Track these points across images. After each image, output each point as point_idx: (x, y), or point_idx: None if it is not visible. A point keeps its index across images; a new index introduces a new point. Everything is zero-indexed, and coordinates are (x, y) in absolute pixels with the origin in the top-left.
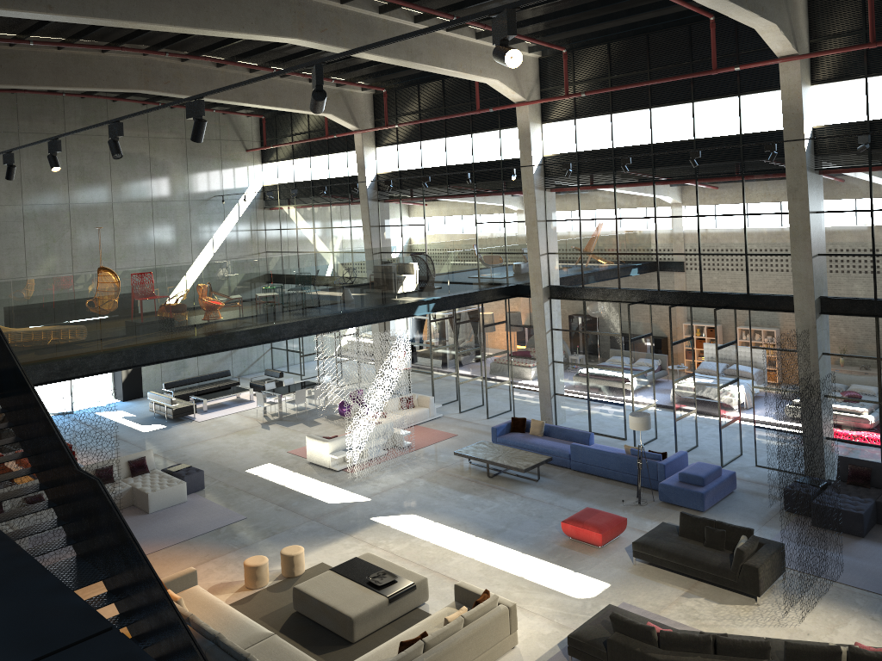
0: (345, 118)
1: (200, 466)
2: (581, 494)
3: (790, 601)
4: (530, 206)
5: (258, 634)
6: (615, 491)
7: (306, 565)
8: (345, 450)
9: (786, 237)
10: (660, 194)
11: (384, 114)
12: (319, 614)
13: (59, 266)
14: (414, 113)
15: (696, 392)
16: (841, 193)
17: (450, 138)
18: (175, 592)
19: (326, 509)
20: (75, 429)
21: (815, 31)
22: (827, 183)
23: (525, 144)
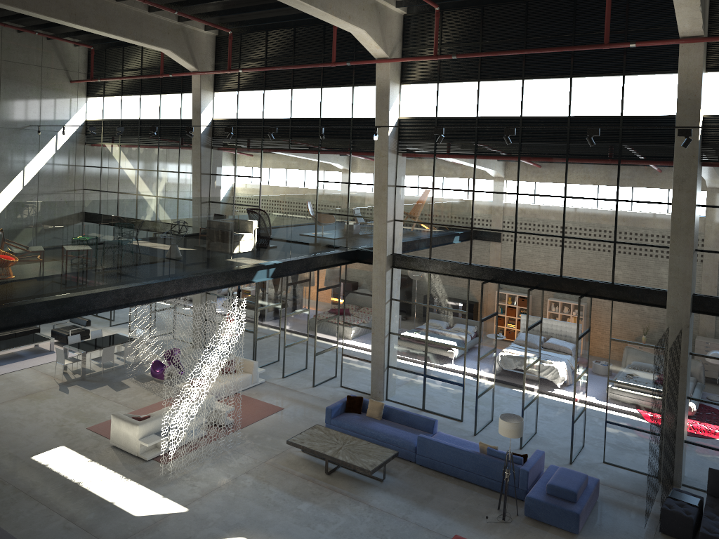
0: (185, 56)
1: None
2: (436, 503)
3: None
4: (381, 170)
5: None
6: (472, 499)
7: None
8: (158, 434)
9: (661, 229)
10: (525, 170)
11: (226, 57)
12: None
13: None
14: (260, 60)
15: (520, 367)
16: None
17: (298, 89)
18: None
19: (130, 528)
20: None
21: (716, 15)
22: (713, 176)
23: (383, 103)
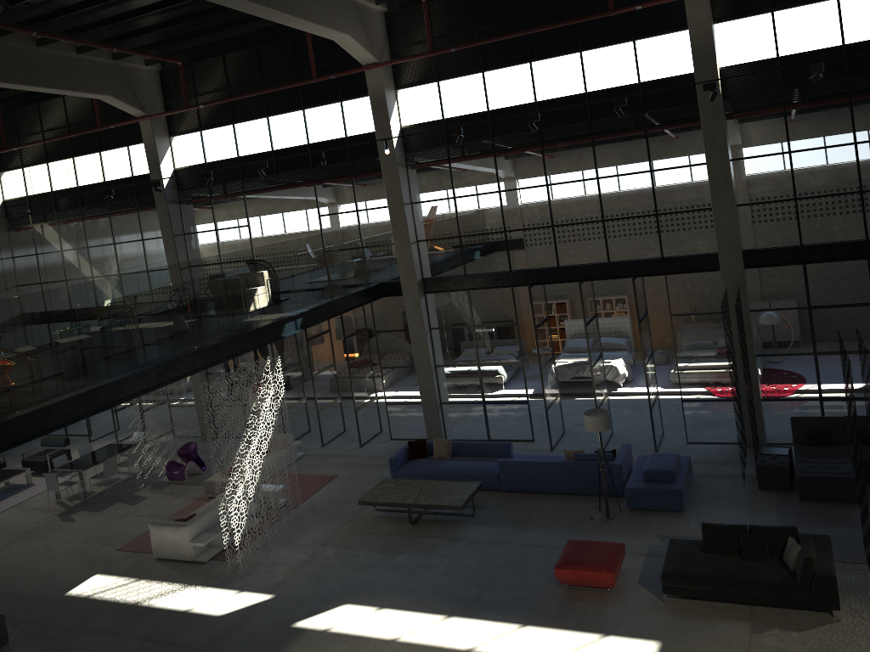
0: (129, 100)
1: None
2: (536, 521)
3: (864, 604)
4: (393, 188)
5: None
6: (570, 508)
7: None
8: (210, 531)
9: (700, 191)
10: (550, 158)
11: (178, 94)
12: None
13: None
14: (221, 89)
15: (577, 374)
16: (756, 137)
17: (275, 116)
18: None
19: (218, 628)
20: None
21: None
22: (739, 128)
23: (381, 114)
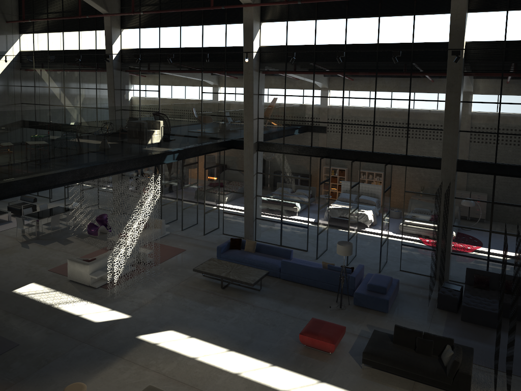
0: (98, 2)
1: None
2: (296, 301)
3: None
4: (248, 83)
5: None
6: (319, 297)
7: None
8: (103, 270)
9: (438, 118)
10: (348, 81)
11: (129, 3)
12: None
13: None
14: (155, 5)
15: (342, 215)
16: (480, 89)
17: (185, 27)
18: None
19: (93, 330)
20: None
21: None
22: (471, 82)
23: (249, 36)
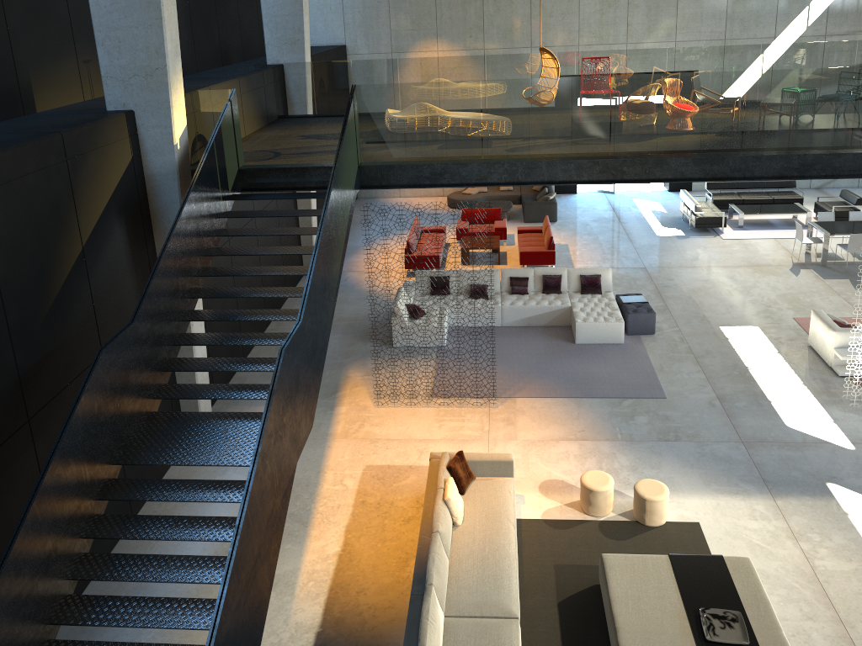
0: None
1: (674, 301)
2: None
3: None
4: None
5: (498, 606)
6: None
7: (674, 515)
8: None
9: None
10: None
11: None
12: (608, 620)
13: (612, 35)
14: None
15: None
16: None
17: None
18: (483, 475)
19: (773, 434)
20: (600, 212)
21: None
22: None
23: None
